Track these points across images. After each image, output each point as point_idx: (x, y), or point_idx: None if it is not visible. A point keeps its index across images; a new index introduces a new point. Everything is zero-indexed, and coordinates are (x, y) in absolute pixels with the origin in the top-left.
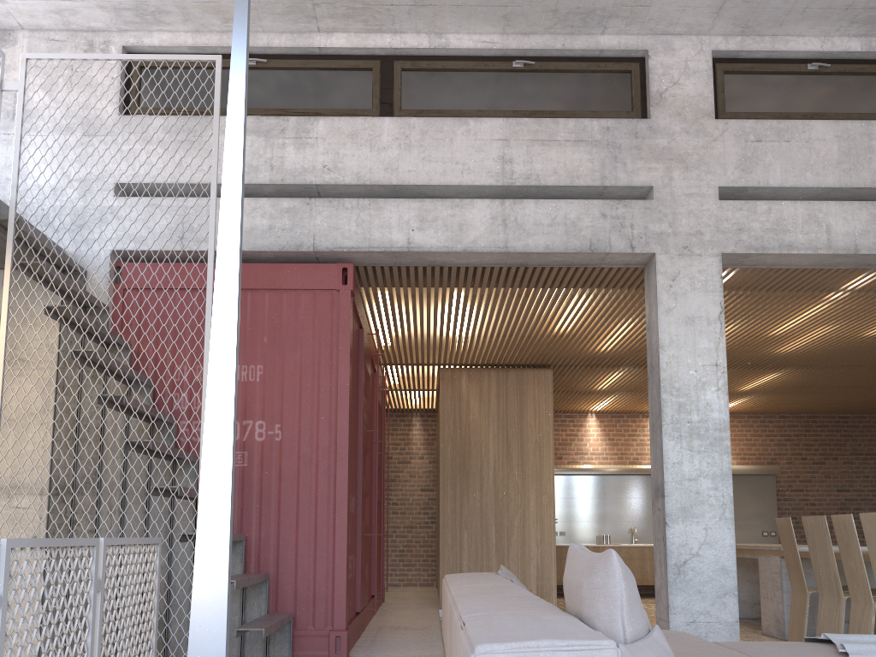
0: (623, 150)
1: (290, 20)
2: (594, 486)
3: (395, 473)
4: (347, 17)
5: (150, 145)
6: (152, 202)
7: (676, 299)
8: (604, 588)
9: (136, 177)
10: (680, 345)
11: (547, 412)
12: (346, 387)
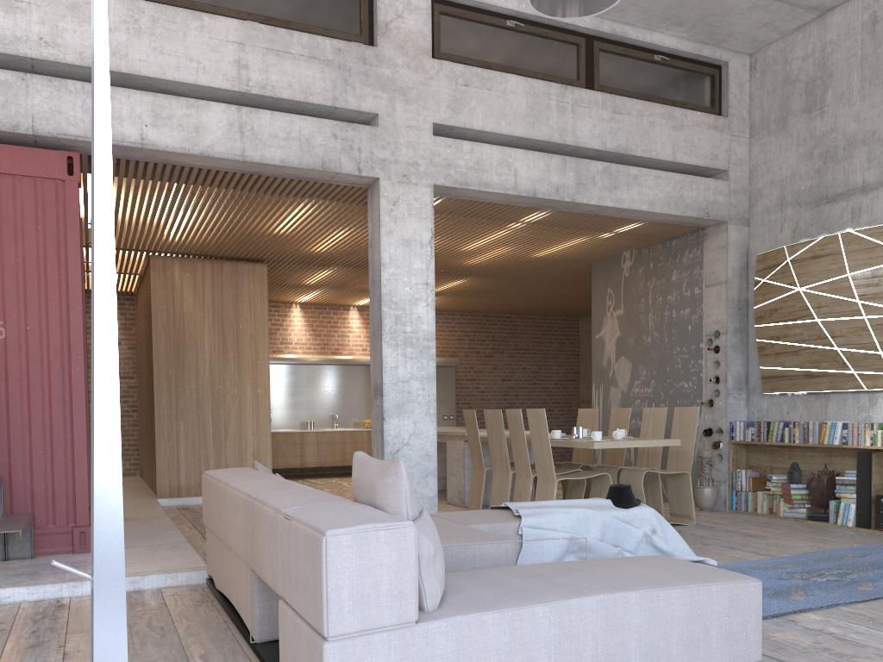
0: (353, 75)
1: None
2: (299, 375)
3: (89, 359)
4: None
5: None
6: None
7: (396, 223)
8: (394, 486)
9: None
10: (398, 264)
11: (263, 307)
12: (77, 285)
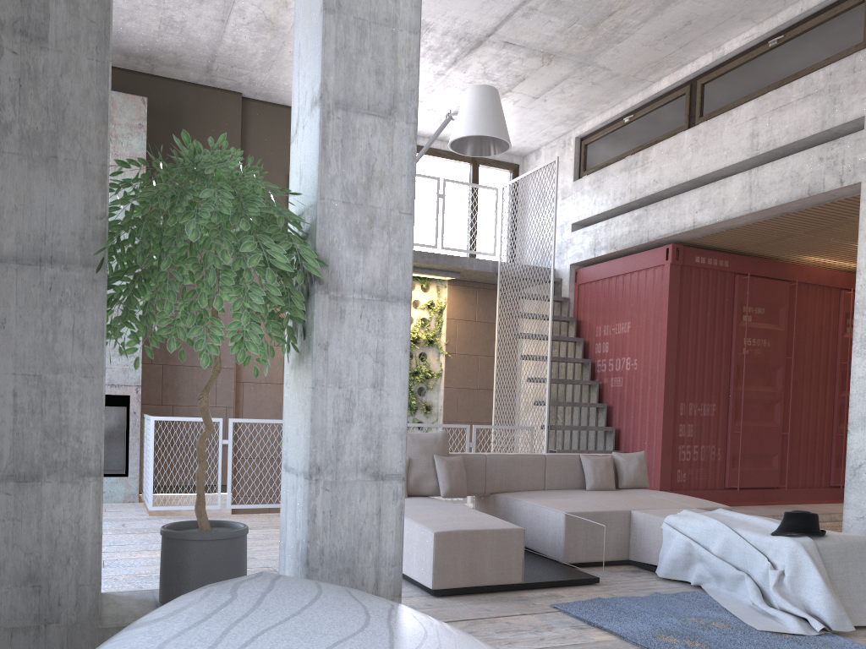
0: (841, 90)
1: (633, 87)
2: None
3: None
4: (657, 70)
5: (584, 196)
6: (584, 231)
7: None
8: None
9: (578, 217)
10: None
11: None
12: (665, 331)
